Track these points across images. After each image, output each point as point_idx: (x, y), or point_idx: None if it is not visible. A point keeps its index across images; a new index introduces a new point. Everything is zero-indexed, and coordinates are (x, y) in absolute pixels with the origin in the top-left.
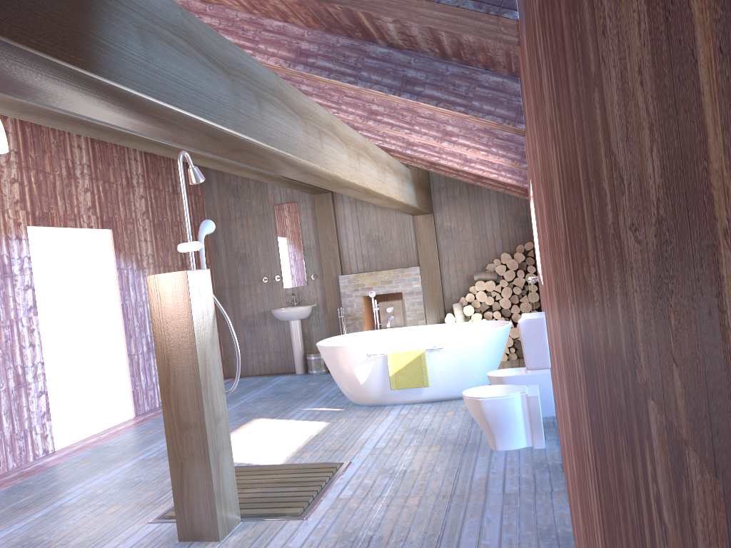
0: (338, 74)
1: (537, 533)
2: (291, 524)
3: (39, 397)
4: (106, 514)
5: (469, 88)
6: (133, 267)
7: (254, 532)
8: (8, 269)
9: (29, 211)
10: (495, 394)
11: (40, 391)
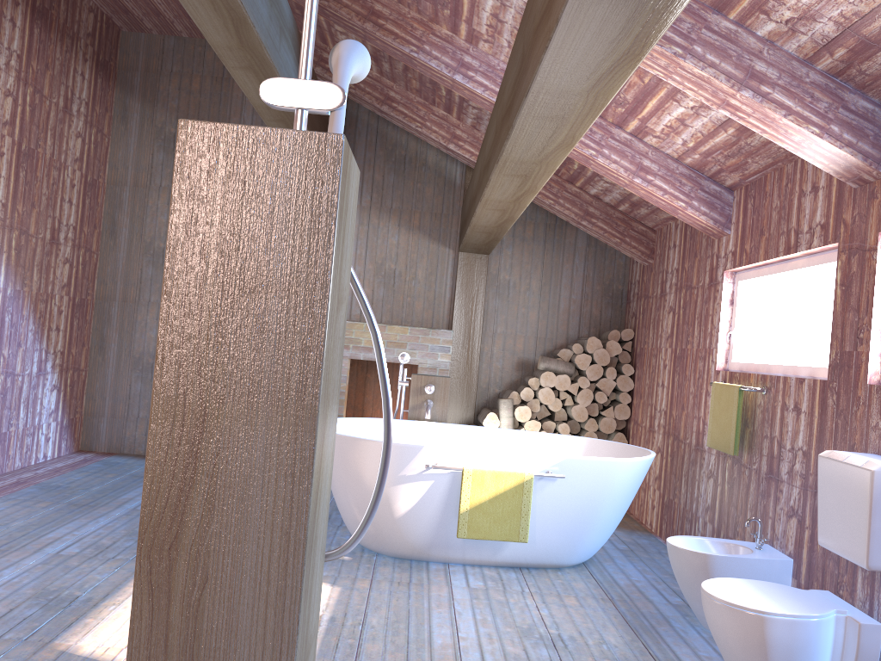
0: None
1: None
2: None
3: None
4: None
5: None
6: None
7: None
8: None
9: None
10: (794, 610)
11: None
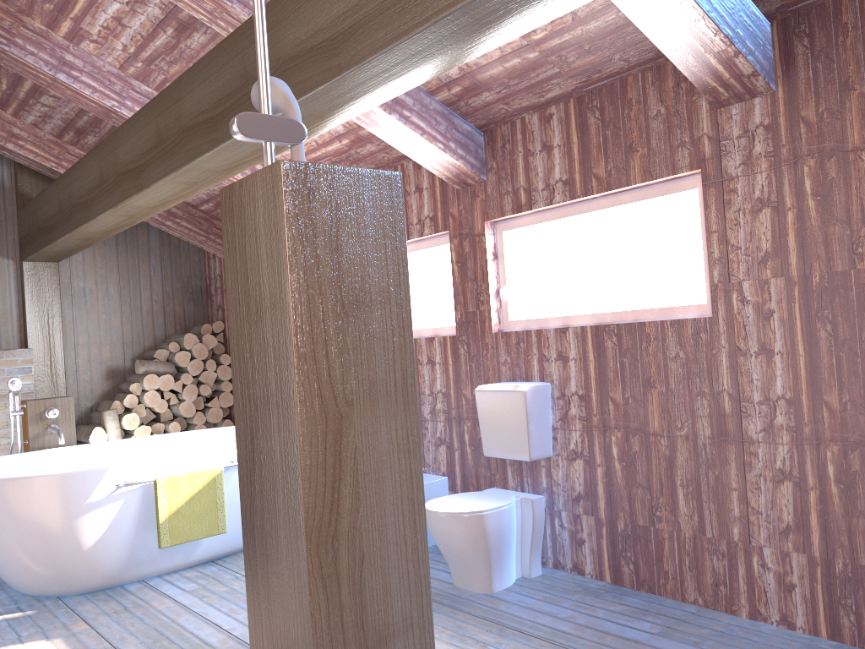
0: None
1: None
2: None
3: None
4: None
5: (735, 9)
6: None
7: None
8: None
9: None
10: (496, 503)
11: None
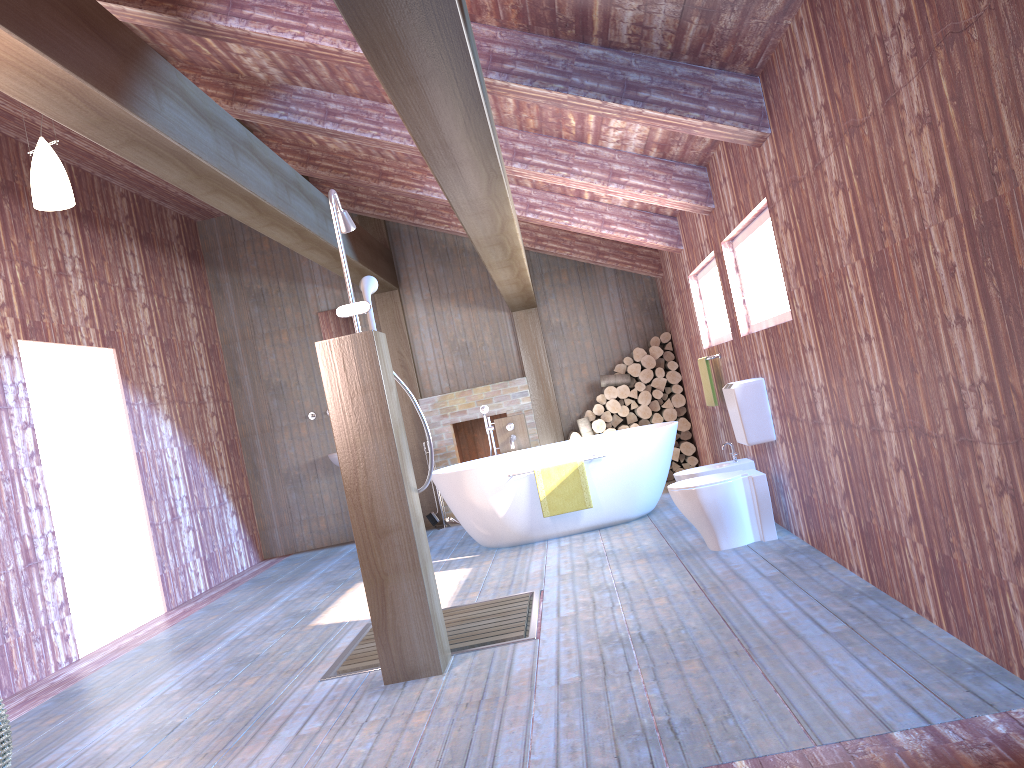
0: (543, 81)
1: (835, 595)
2: (523, 645)
3: (54, 581)
4: (245, 687)
5: (702, 90)
6: (144, 401)
7: (481, 659)
8: (1, 398)
9: (18, 319)
10: (713, 481)
11: (54, 572)
